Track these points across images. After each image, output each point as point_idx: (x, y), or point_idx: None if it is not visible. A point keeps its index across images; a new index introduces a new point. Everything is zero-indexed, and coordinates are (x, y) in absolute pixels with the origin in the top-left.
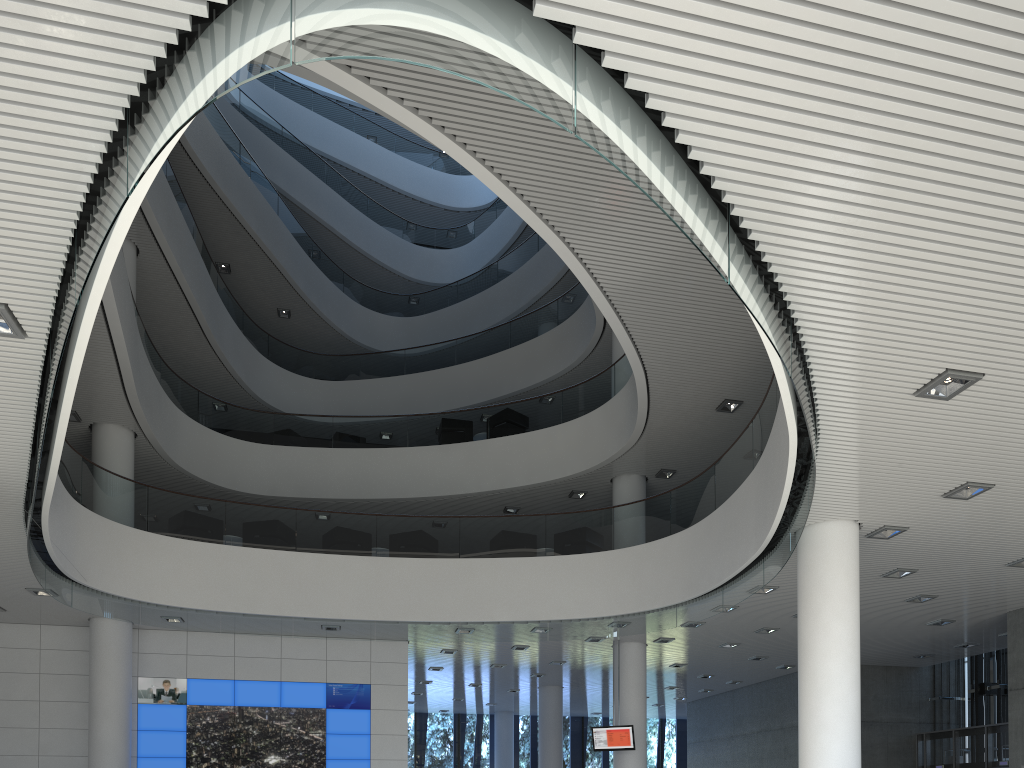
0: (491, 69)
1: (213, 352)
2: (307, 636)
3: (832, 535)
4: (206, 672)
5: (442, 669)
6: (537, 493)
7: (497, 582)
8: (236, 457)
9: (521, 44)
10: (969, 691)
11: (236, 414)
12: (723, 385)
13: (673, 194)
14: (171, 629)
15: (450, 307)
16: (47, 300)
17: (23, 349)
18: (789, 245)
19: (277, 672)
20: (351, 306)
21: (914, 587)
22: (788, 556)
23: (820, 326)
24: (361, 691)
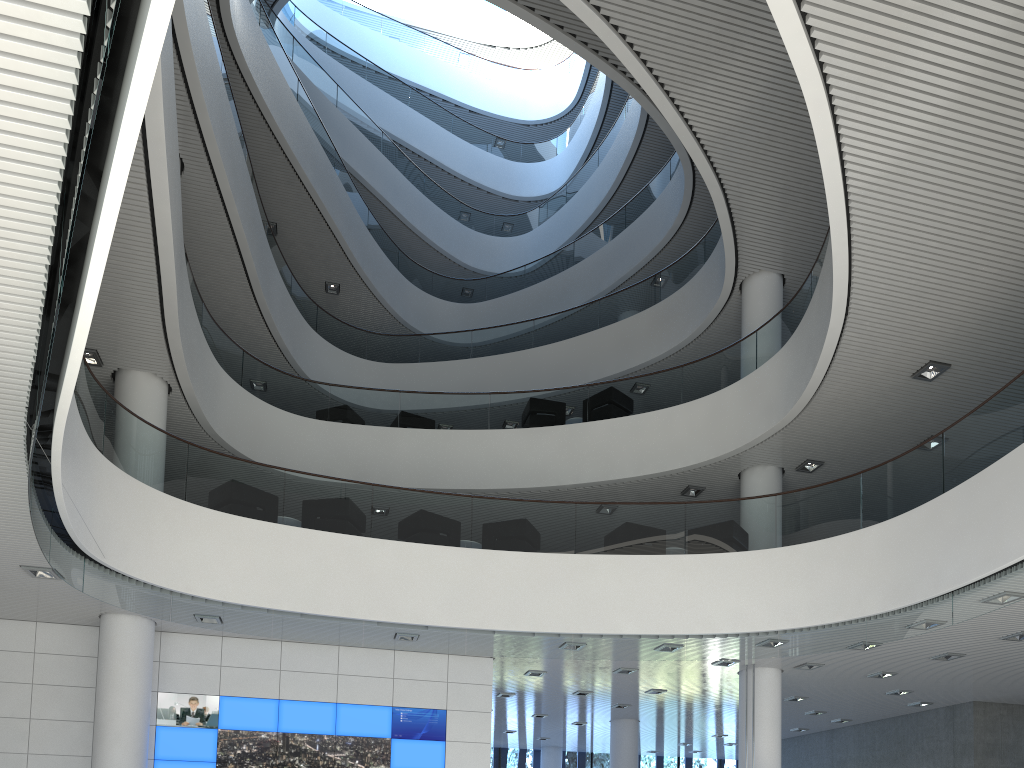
0: None
1: (259, 313)
2: (380, 646)
3: None
4: (244, 689)
5: (513, 695)
6: (645, 488)
7: (623, 585)
8: (284, 433)
9: None
10: None
11: (286, 383)
12: (937, 339)
13: None
14: (203, 633)
15: (516, 293)
16: None
17: None
18: None
19: (332, 691)
20: (406, 287)
21: None
22: None
23: None
24: (434, 718)
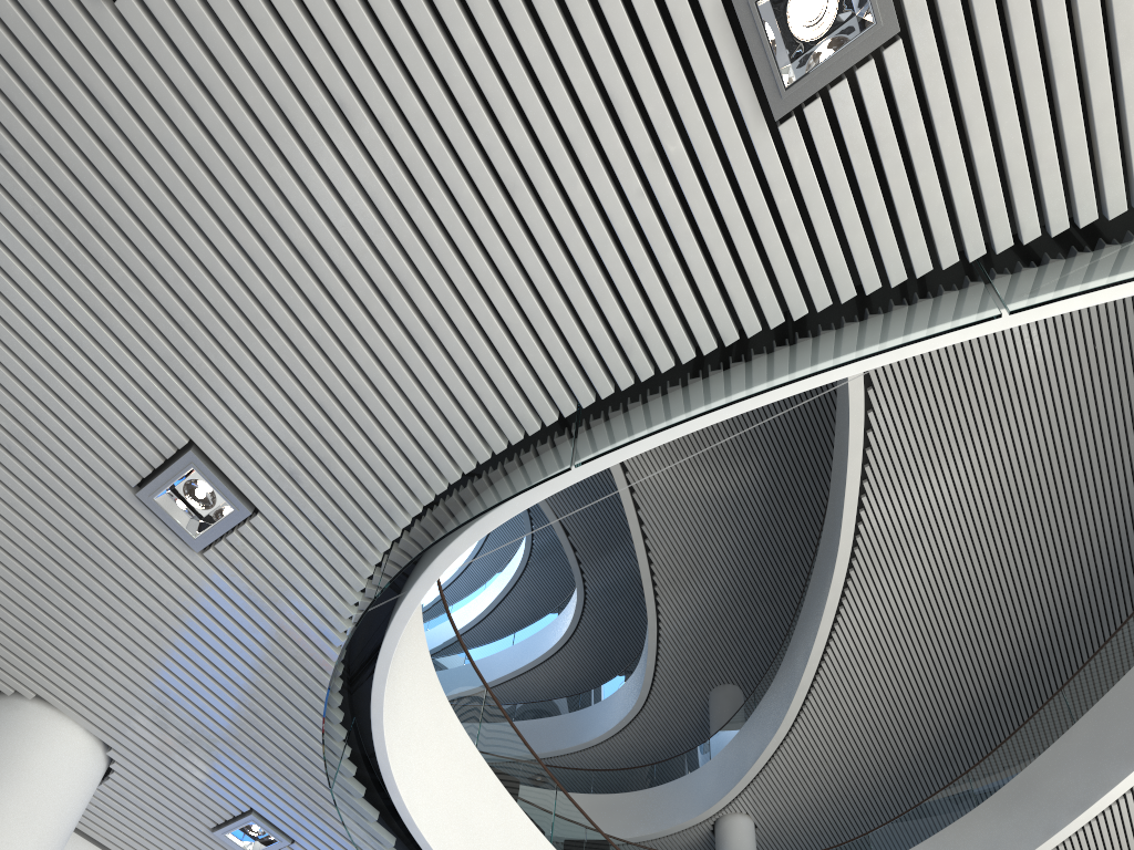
0: None
1: None
2: None
3: None
4: None
5: None
6: None
7: None
8: None
9: None
10: None
11: None
12: None
13: None
14: None
15: None
16: None
17: None
18: None
19: None
20: None
21: None
22: None
23: None
24: None
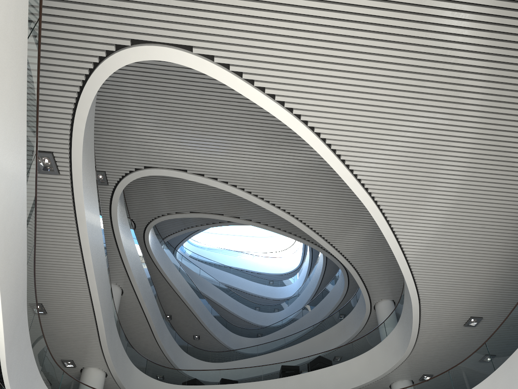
0: None
1: (158, 346)
2: None
3: None
4: None
5: None
6: None
7: None
8: None
9: None
10: None
11: (166, 371)
12: (470, 306)
13: None
14: None
15: (279, 330)
16: None
17: None
18: None
19: None
20: (229, 333)
21: None
22: None
23: None
24: None
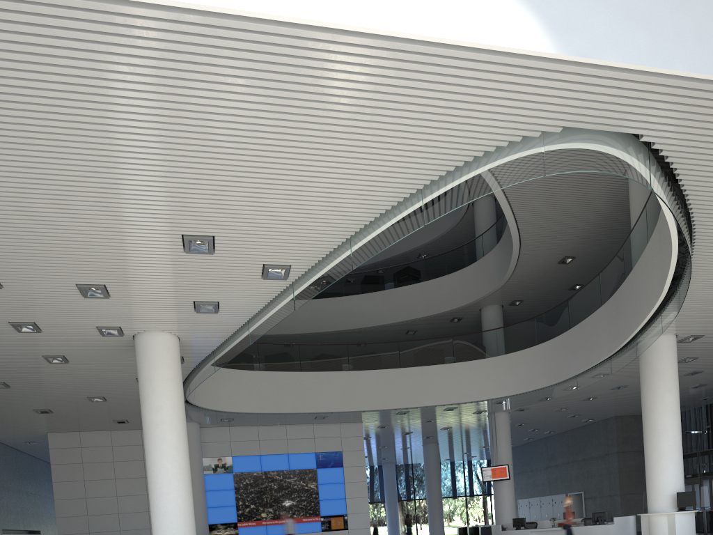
0: (625, 168)
1: None
2: (311, 424)
3: (662, 343)
4: (243, 451)
5: (370, 438)
6: (431, 320)
7: (425, 381)
8: None
9: (633, 153)
10: (706, 427)
11: None
12: (566, 248)
13: (673, 203)
14: (220, 426)
15: None
16: (314, 262)
17: (279, 284)
18: (708, 212)
19: (285, 448)
20: None
21: (691, 367)
22: (635, 357)
23: (705, 244)
24: (336, 456)
